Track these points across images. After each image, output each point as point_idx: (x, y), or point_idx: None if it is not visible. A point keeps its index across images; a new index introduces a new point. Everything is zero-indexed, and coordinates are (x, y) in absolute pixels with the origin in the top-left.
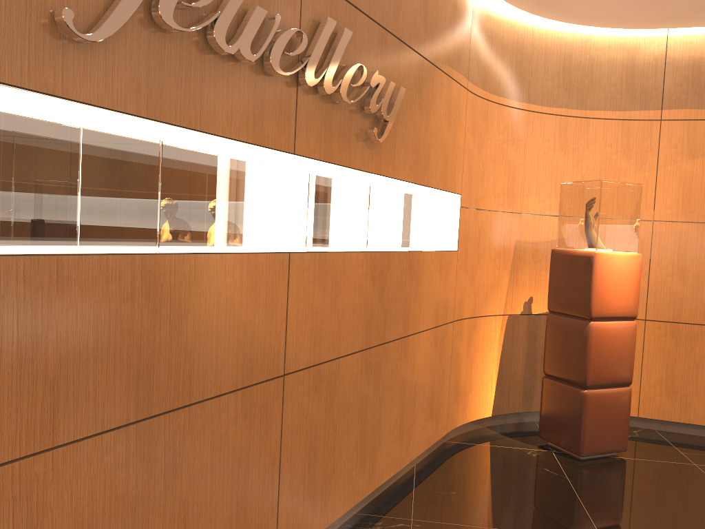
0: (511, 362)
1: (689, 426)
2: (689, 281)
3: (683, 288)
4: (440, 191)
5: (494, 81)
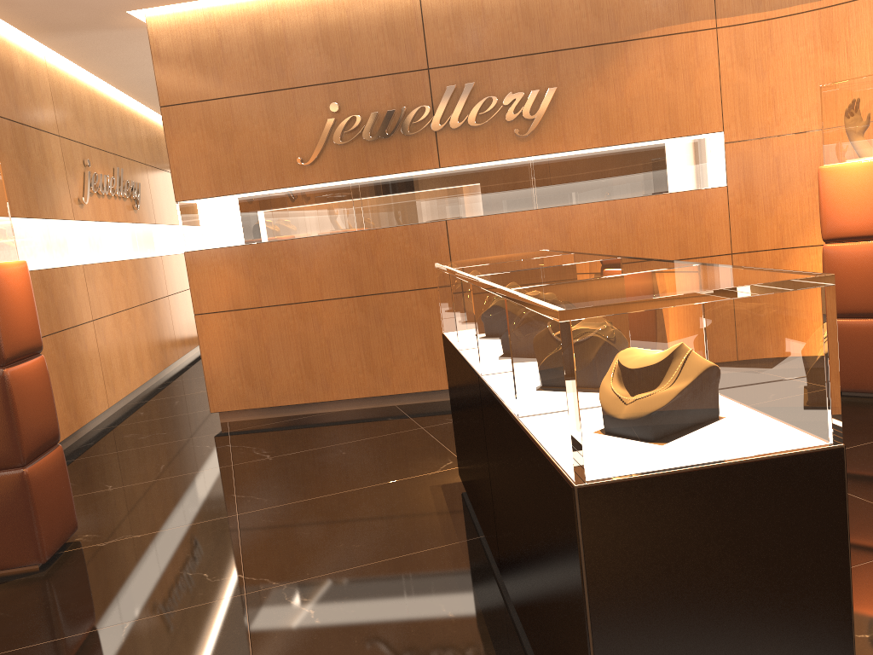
0: None
1: None
2: None
3: None
4: (666, 140)
5: None
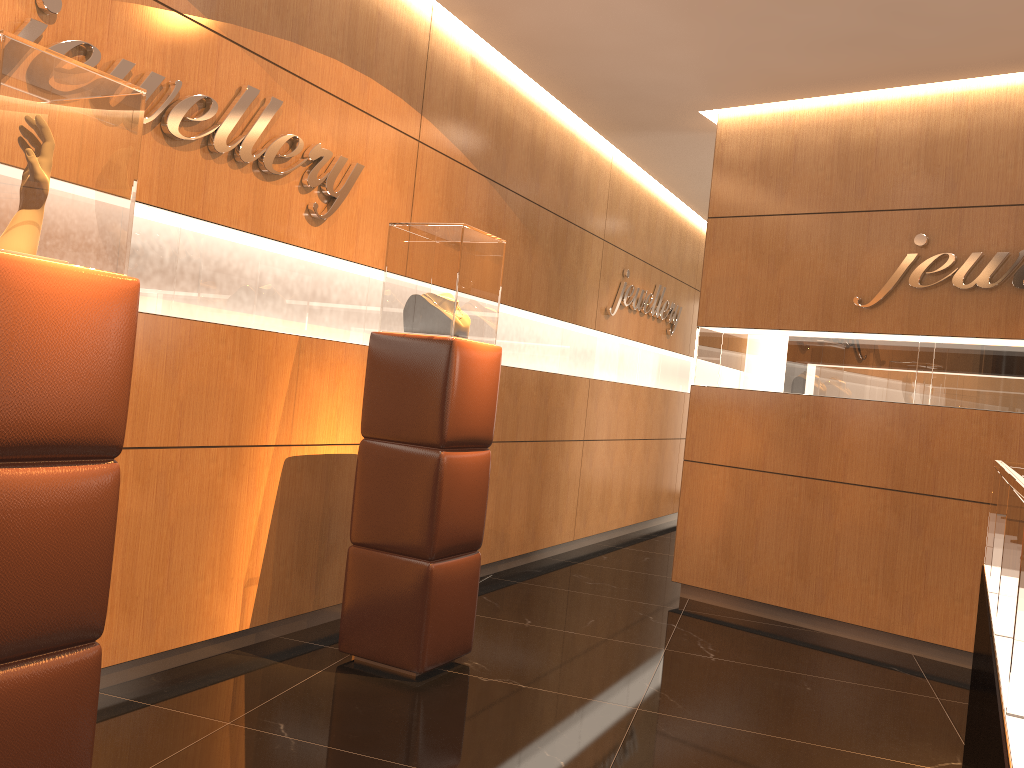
0: None
1: None
2: None
3: None
4: None
5: None
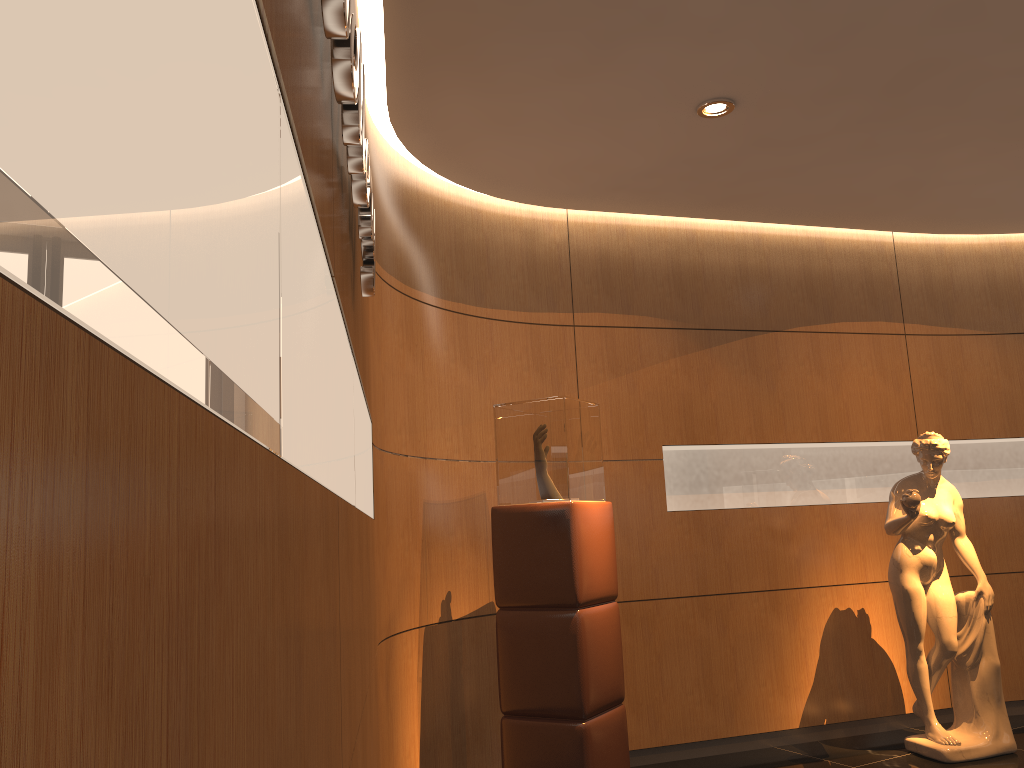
0: (434, 707)
1: (661, 750)
2: (635, 540)
3: (629, 551)
4: (367, 411)
5: (385, 251)
